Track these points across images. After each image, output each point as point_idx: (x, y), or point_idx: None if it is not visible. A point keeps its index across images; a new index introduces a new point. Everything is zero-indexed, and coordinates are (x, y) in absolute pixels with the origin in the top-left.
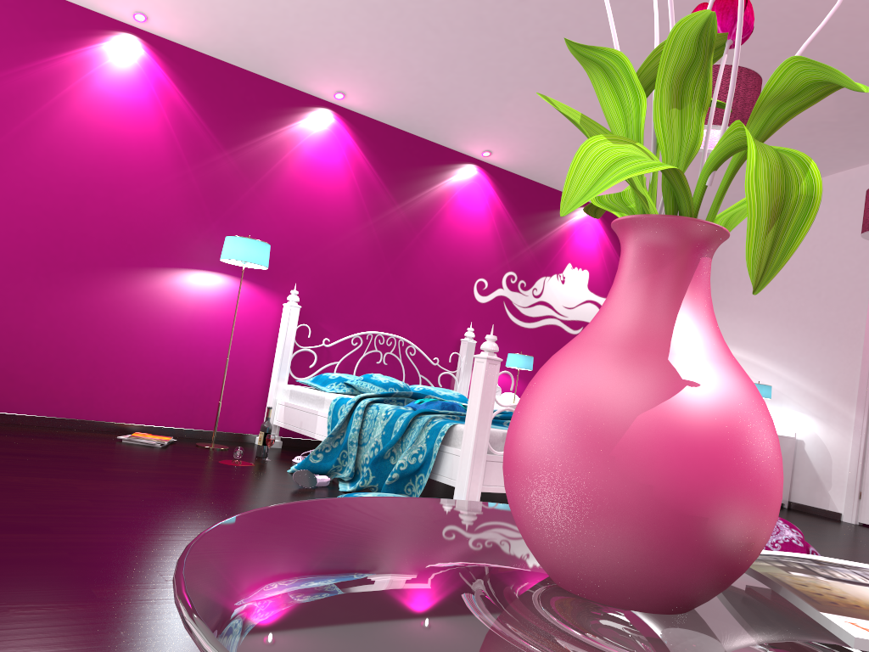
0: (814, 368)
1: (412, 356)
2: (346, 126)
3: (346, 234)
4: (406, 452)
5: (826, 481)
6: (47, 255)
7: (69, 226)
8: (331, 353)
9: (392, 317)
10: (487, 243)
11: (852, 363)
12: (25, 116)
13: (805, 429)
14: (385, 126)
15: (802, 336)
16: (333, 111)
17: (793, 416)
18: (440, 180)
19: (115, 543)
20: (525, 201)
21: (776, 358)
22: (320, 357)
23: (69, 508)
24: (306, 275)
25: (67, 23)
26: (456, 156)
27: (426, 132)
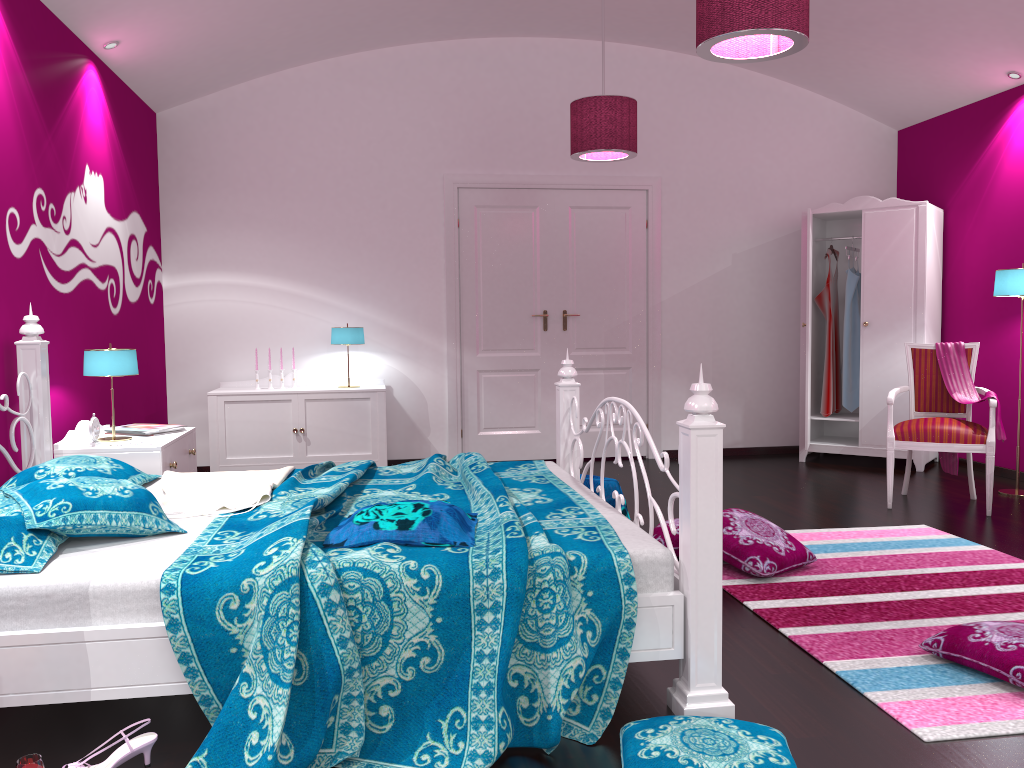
0: (391, 297)
1: None
2: None
3: None
4: (576, 641)
5: (424, 427)
6: None
7: None
8: None
9: None
10: (8, 130)
11: (435, 288)
12: None
13: (391, 371)
14: None
15: (371, 259)
16: None
17: (374, 359)
18: None
19: None
20: (36, 42)
21: (342, 289)
22: None
23: None
24: None
25: None
26: None
27: None
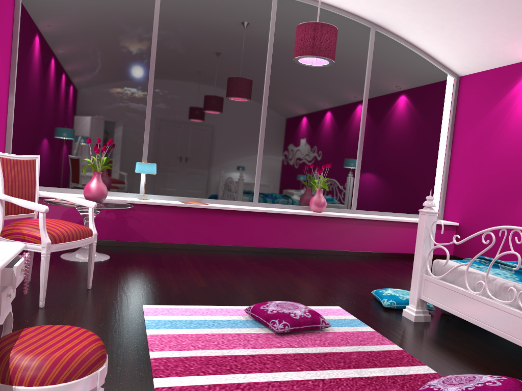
0: None
1: None
2: None
3: None
4: None
5: None
6: (507, 189)
7: (515, 173)
8: None
9: None
10: None
11: None
12: (498, 126)
13: None
14: None
15: None
16: None
17: None
18: None
19: (296, 266)
20: None
21: None
22: None
23: (332, 266)
24: None
25: (512, 74)
26: None
27: None
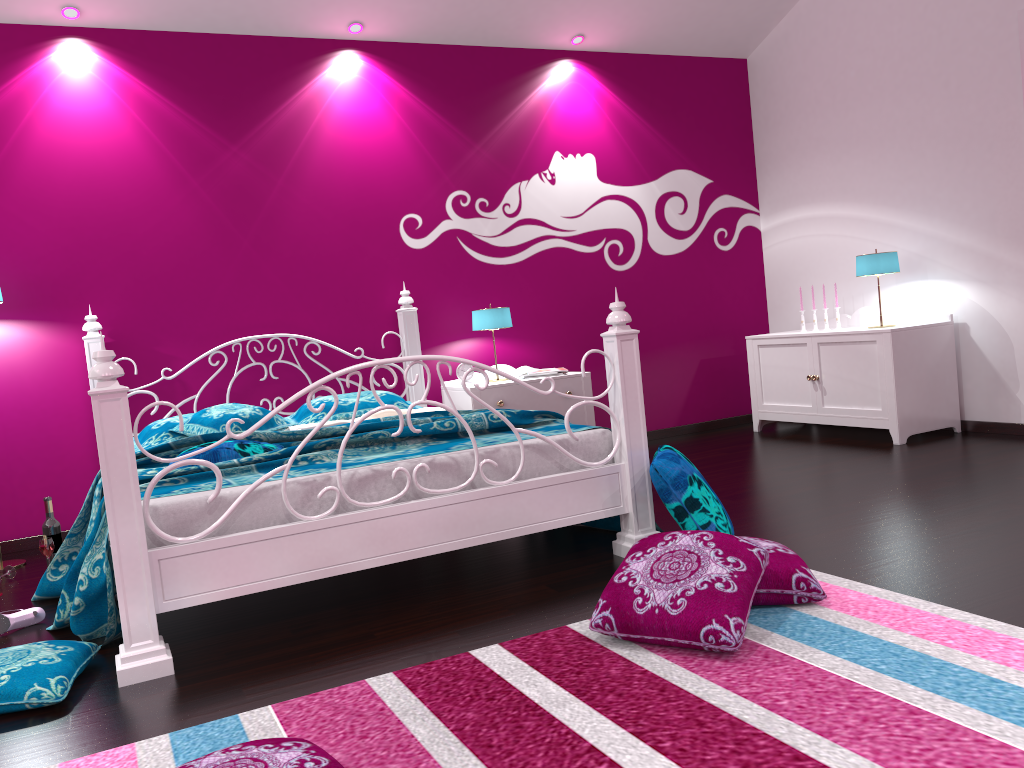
0: (961, 204)
1: (325, 355)
2: (107, 54)
3: (159, 212)
4: (86, 561)
5: (1010, 380)
6: None
7: None
8: (189, 385)
9: (274, 309)
10: (404, 160)
11: (1015, 181)
12: None
13: (966, 304)
14: (175, 36)
15: (935, 159)
16: (77, 39)
17: (945, 288)
18: (295, 89)
19: None
20: (453, 80)
21: (906, 204)
22: (172, 395)
23: None
24: (112, 287)
25: None
26: (311, 46)
27: (242, 25)
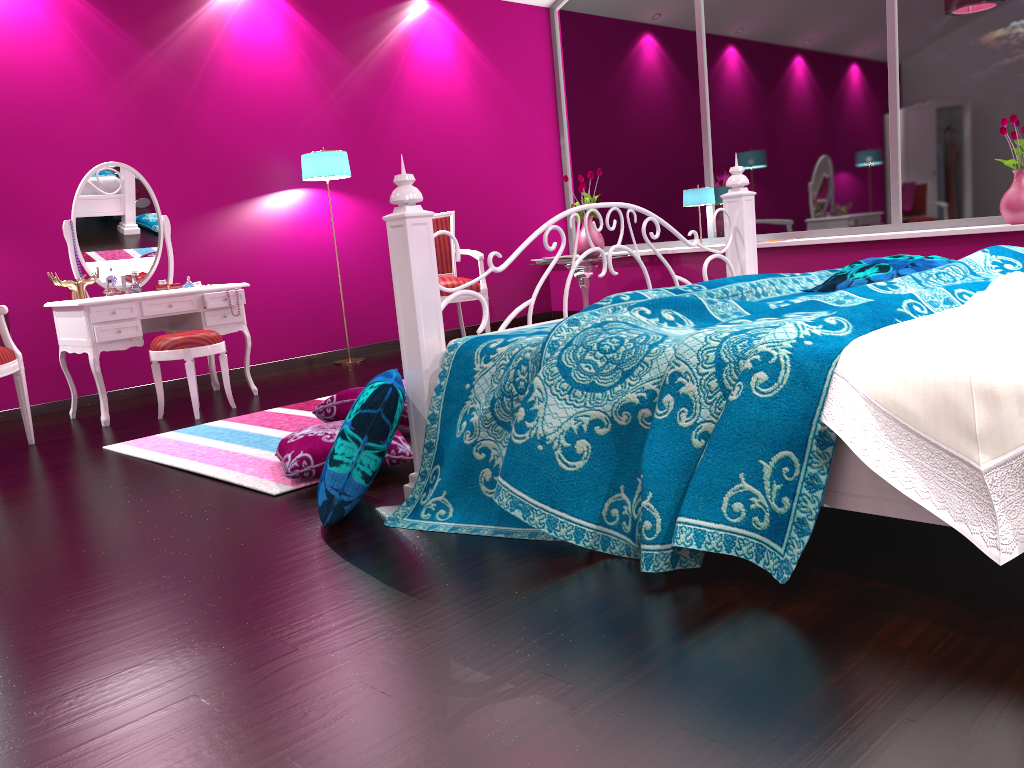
0: None
1: None
2: None
3: None
4: None
5: None
6: None
7: None
8: None
9: None
10: None
11: None
12: None
13: None
14: None
15: None
16: None
17: None
18: None
19: None
20: None
21: None
22: None
23: None
24: None
25: None
26: None
27: None
